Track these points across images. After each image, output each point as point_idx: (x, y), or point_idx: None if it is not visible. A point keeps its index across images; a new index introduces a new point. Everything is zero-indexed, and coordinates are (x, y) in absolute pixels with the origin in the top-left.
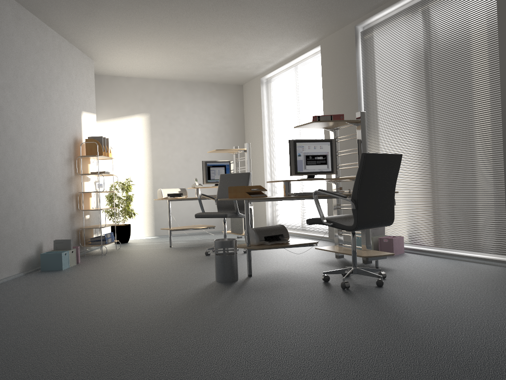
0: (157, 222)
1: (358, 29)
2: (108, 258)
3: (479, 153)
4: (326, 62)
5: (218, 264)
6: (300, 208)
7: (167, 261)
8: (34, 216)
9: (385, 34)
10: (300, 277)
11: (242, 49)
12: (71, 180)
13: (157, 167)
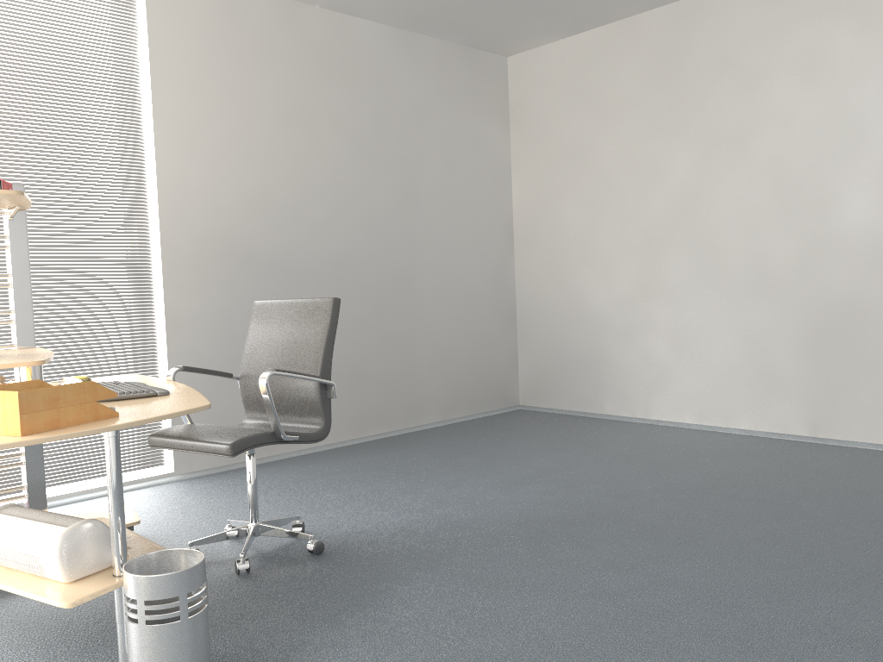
0: None
1: None
2: None
3: (107, 301)
4: None
5: (199, 642)
6: None
7: None
8: None
9: None
10: None
11: None
12: None
13: None
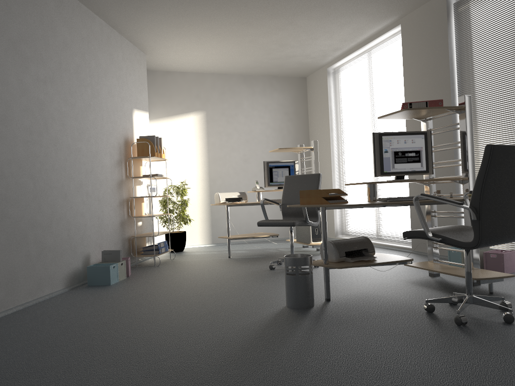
0: (214, 229)
1: (451, 1)
2: (161, 271)
3: None
4: (408, 43)
5: (289, 286)
6: (375, 214)
7: (226, 275)
8: (80, 224)
9: (488, 3)
10: (393, 305)
11: (309, 33)
12: (122, 184)
13: (214, 169)
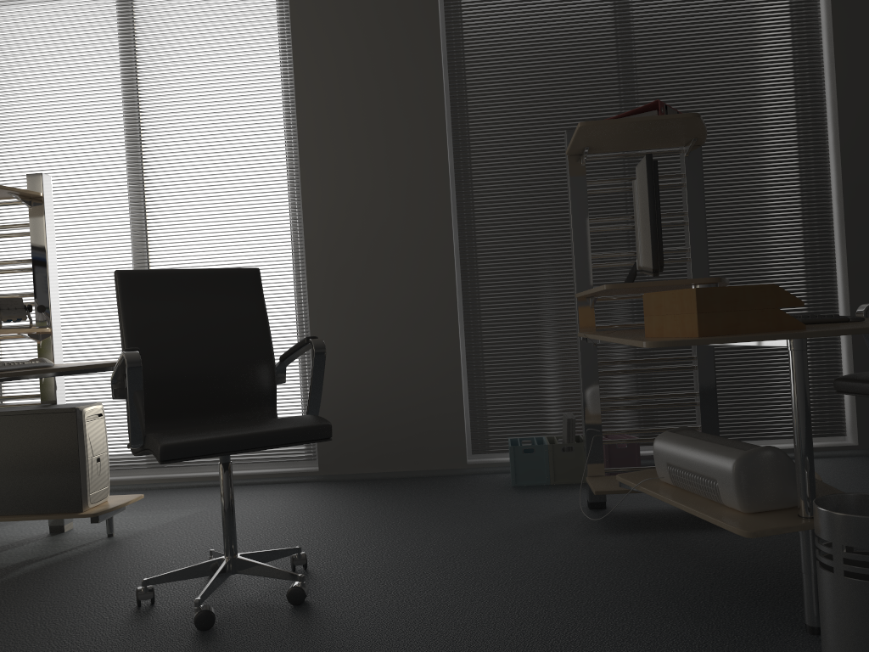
0: None
1: None
2: None
3: (780, 251)
4: None
5: None
6: None
7: None
8: None
9: None
10: None
11: None
12: None
13: None
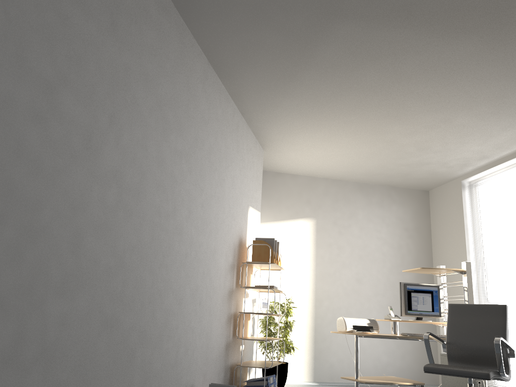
0: (317, 363)
1: None
2: None
3: None
4: None
5: None
6: None
7: None
8: (189, 343)
9: None
10: None
11: (461, 135)
12: (232, 294)
13: (321, 287)
